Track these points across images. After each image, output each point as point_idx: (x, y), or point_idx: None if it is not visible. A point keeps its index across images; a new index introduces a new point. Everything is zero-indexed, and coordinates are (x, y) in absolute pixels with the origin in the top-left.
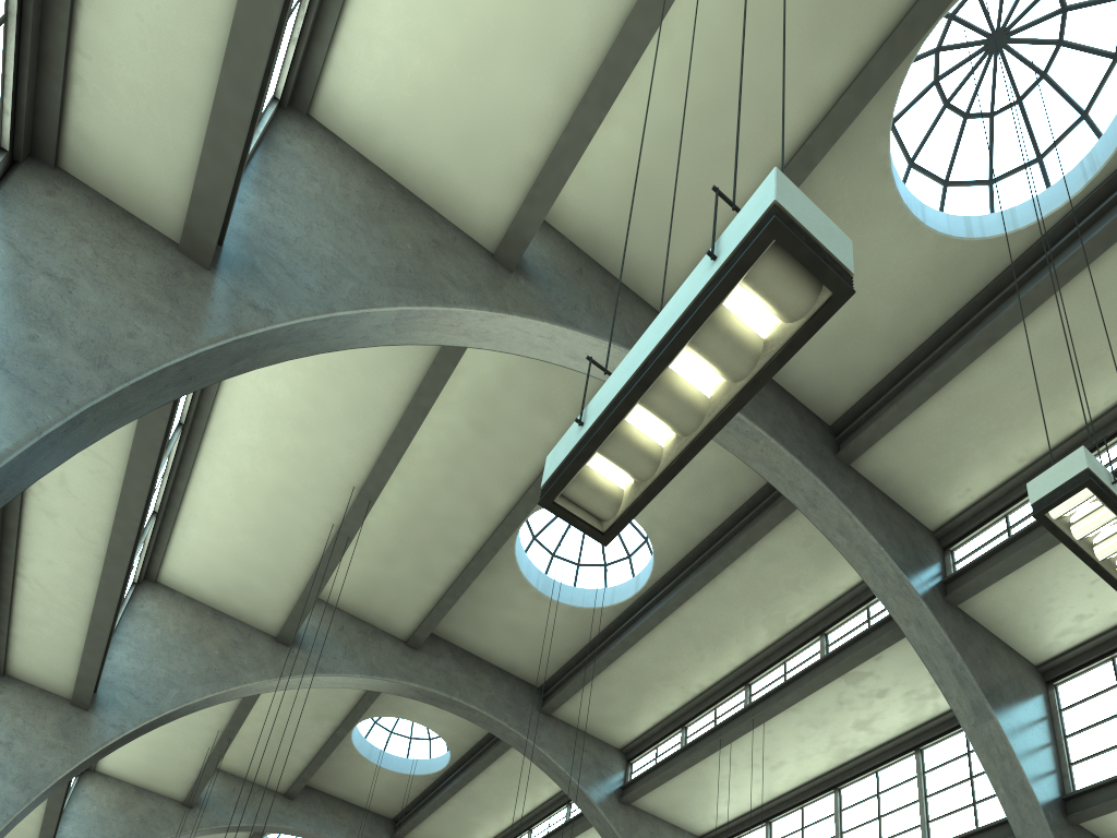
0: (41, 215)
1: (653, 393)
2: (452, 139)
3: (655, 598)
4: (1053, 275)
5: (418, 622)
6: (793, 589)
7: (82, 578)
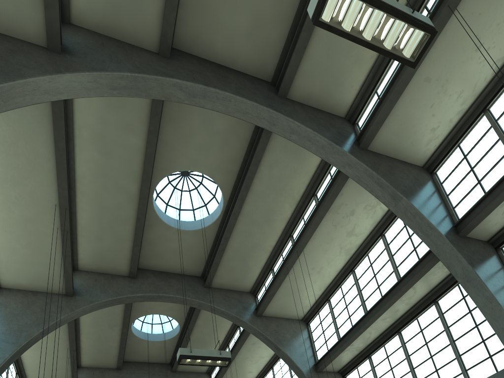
0: None
1: None
2: None
3: (230, 210)
4: None
5: (129, 264)
6: (291, 178)
7: None
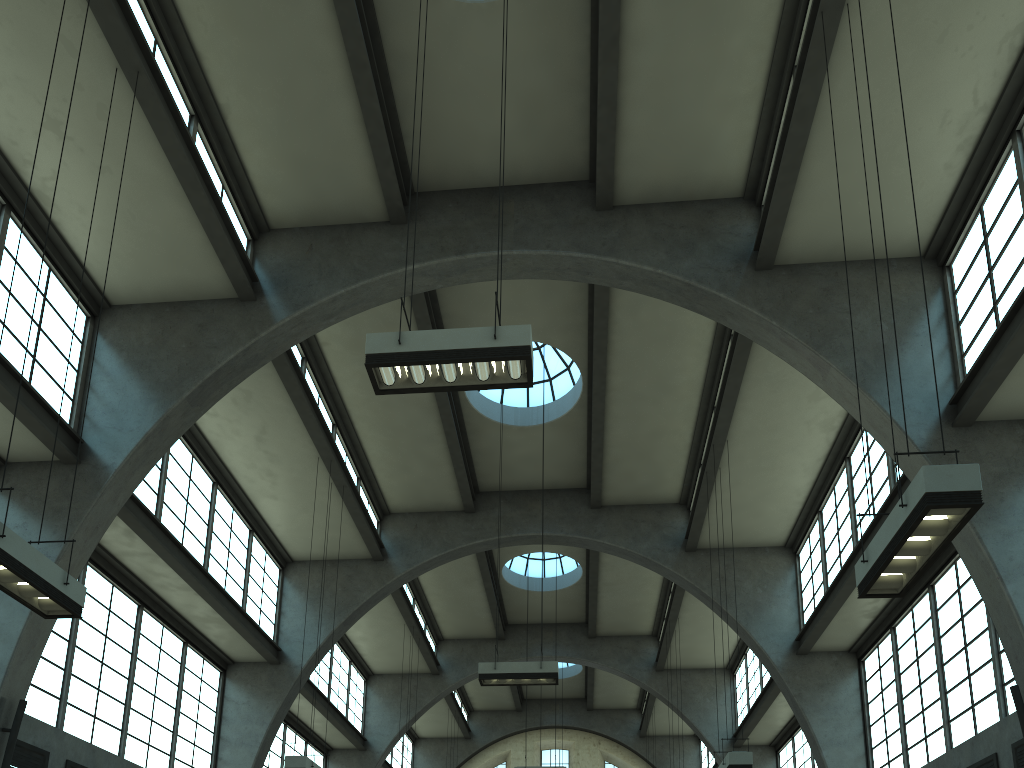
0: (7, 496)
1: (1, 580)
2: (166, 263)
3: (592, 385)
4: None
5: (459, 495)
6: (678, 316)
7: (205, 606)
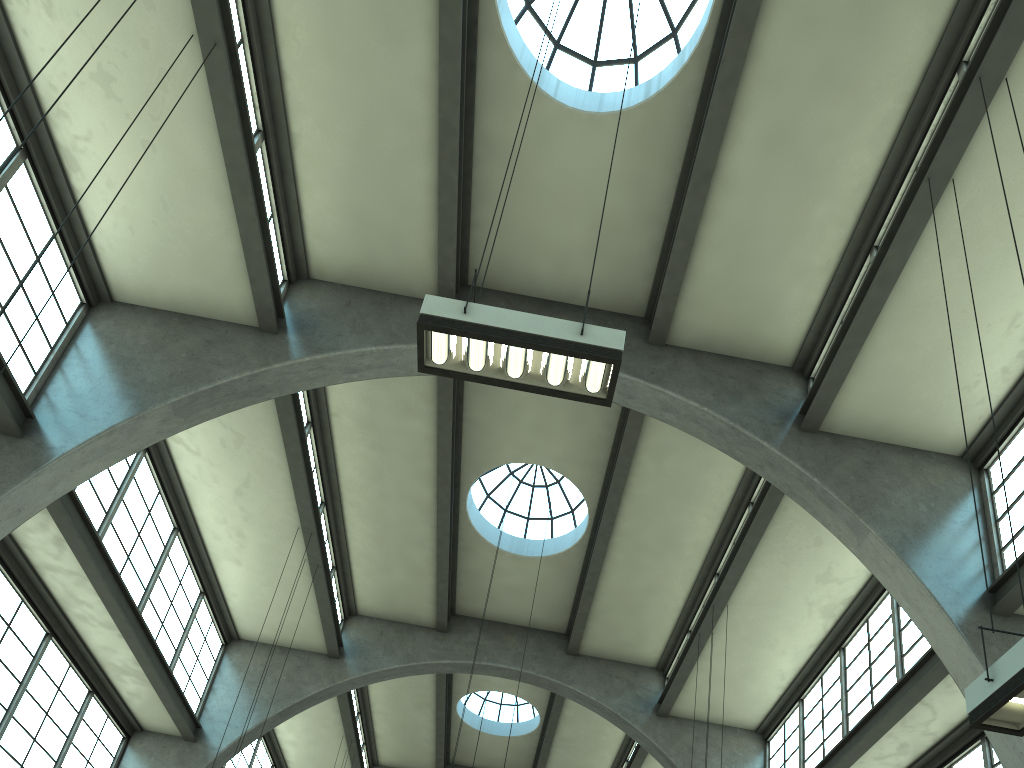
0: None
1: None
2: (188, 268)
3: (598, 525)
4: (718, 89)
5: (435, 610)
6: (701, 473)
7: (126, 653)
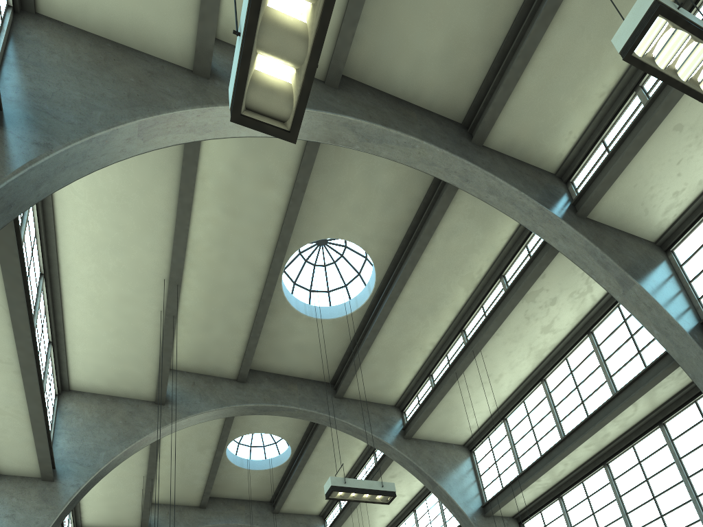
0: None
1: None
2: None
3: (383, 293)
4: None
5: (239, 363)
6: (472, 252)
7: (14, 391)
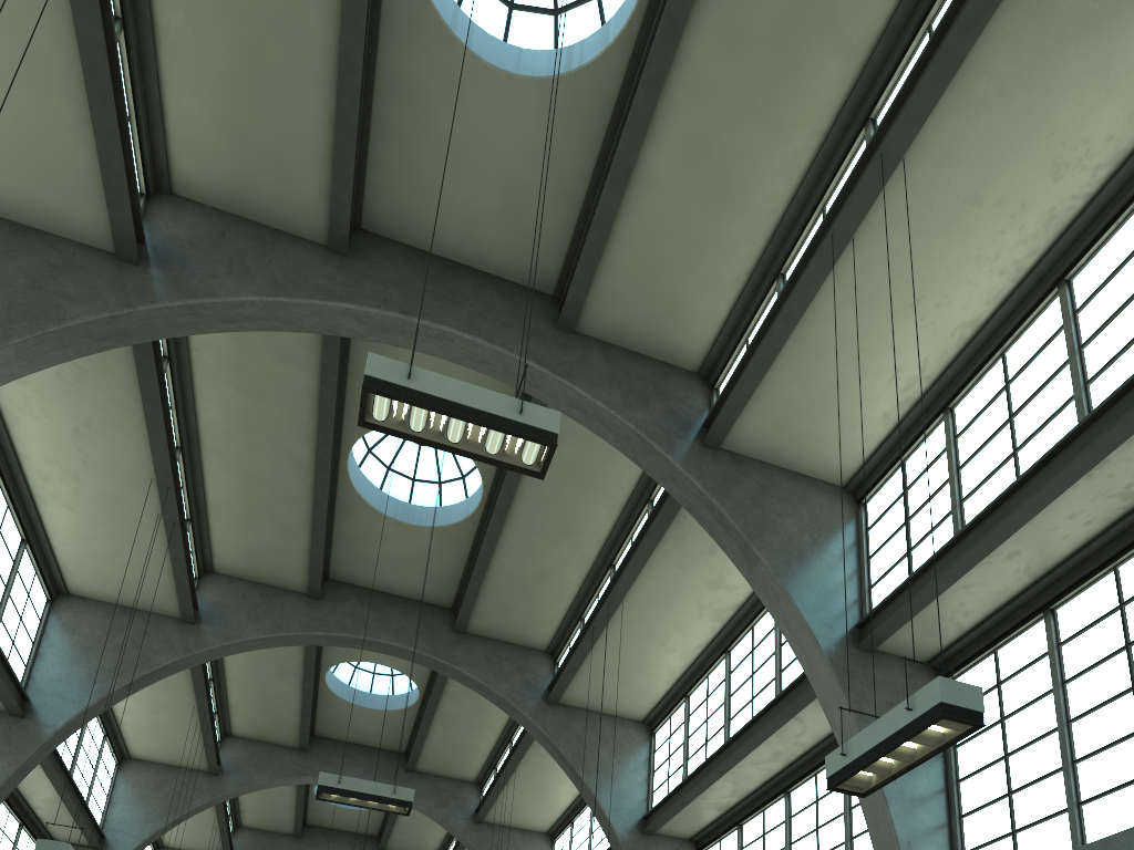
0: None
1: None
2: (24, 172)
3: (493, 502)
4: (643, 88)
5: (307, 575)
6: (603, 464)
7: None
